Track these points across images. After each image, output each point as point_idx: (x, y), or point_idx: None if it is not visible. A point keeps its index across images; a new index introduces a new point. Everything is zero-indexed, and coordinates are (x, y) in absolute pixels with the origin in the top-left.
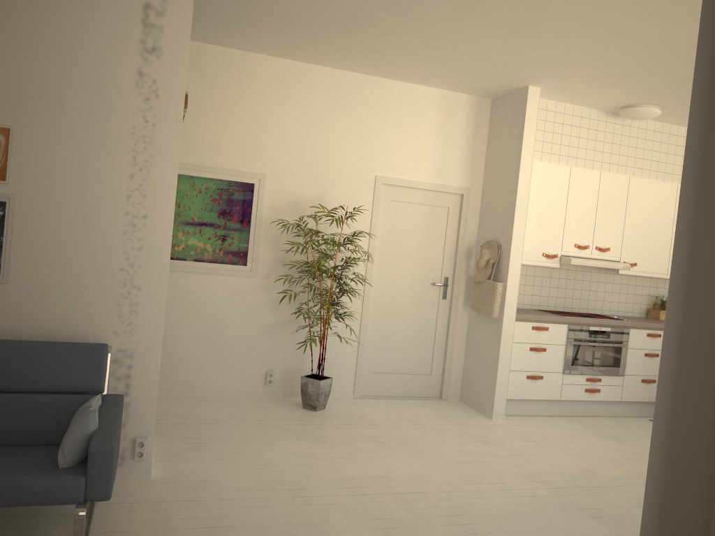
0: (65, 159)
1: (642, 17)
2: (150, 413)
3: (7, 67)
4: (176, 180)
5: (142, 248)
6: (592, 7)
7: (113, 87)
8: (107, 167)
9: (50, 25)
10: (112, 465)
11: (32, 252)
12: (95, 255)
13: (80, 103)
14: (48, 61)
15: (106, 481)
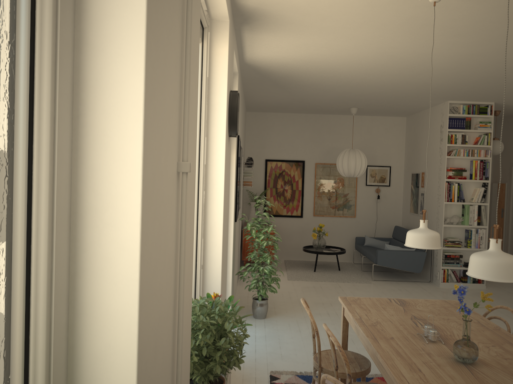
0: (430, 179)
1: (509, 55)
2: (440, 263)
3: (424, 155)
4: (444, 181)
5: (439, 206)
6: (494, 64)
7: (436, 154)
8: (435, 180)
9: (429, 140)
10: (377, 255)
11: (426, 207)
12: (433, 208)
13: (432, 161)
14: (429, 151)
15: (376, 259)
